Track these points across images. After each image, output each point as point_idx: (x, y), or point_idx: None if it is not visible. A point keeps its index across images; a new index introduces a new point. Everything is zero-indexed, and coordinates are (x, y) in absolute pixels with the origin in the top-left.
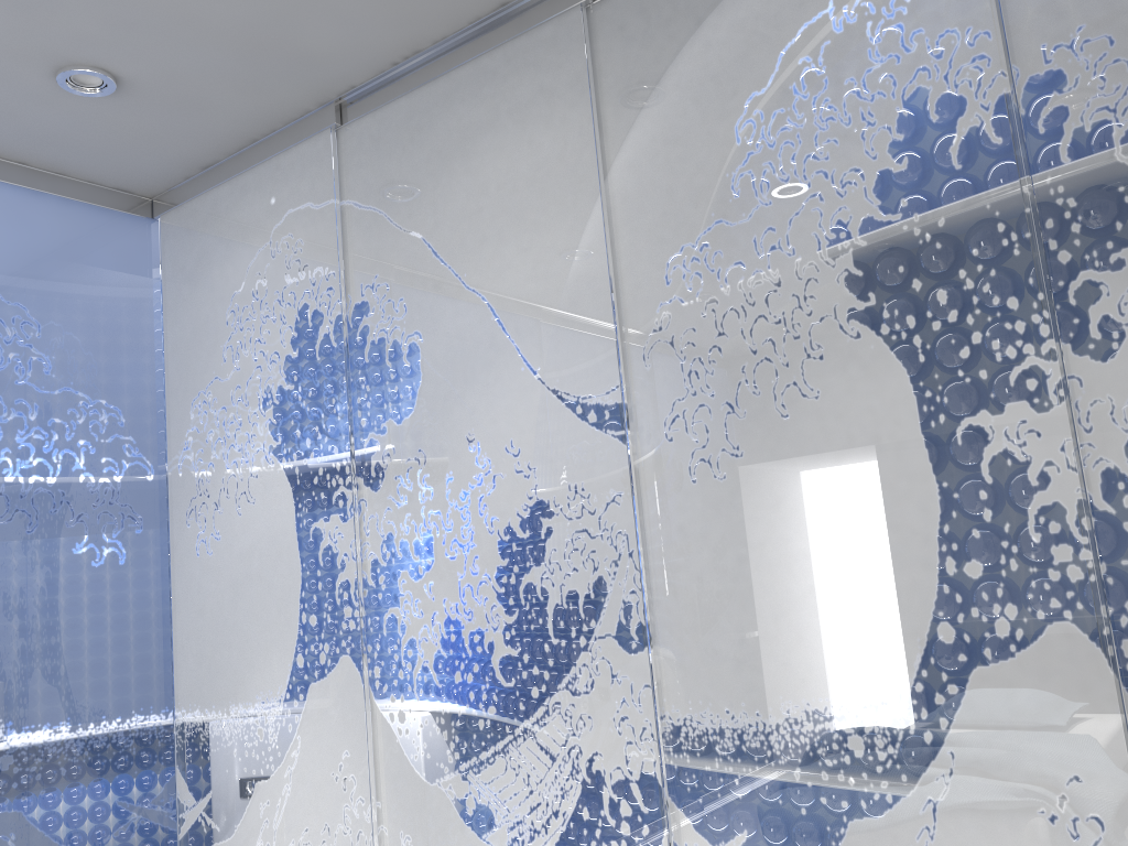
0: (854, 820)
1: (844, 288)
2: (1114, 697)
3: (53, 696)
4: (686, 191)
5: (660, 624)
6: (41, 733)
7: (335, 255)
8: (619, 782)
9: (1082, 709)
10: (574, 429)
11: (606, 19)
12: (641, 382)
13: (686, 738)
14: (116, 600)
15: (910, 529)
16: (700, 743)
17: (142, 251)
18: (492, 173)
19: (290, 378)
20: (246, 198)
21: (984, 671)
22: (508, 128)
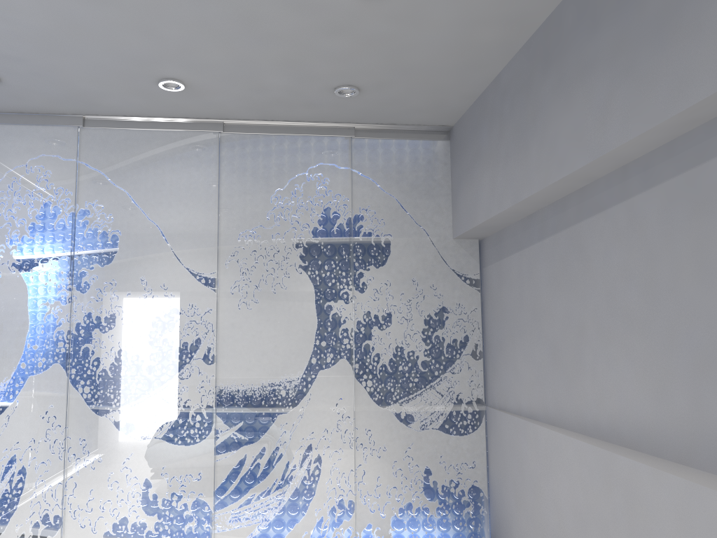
0: (279, 414)
1: (299, 258)
2: (352, 377)
3: None
4: (251, 212)
5: (220, 355)
6: None
7: (74, 185)
8: (197, 409)
9: (345, 381)
10: (195, 284)
11: (227, 140)
12: (224, 272)
13: (225, 393)
14: None
15: (308, 331)
16: (230, 394)
17: None
18: (169, 178)
19: (33, 233)
20: (9, 138)
21: (322, 371)
22: (179, 164)
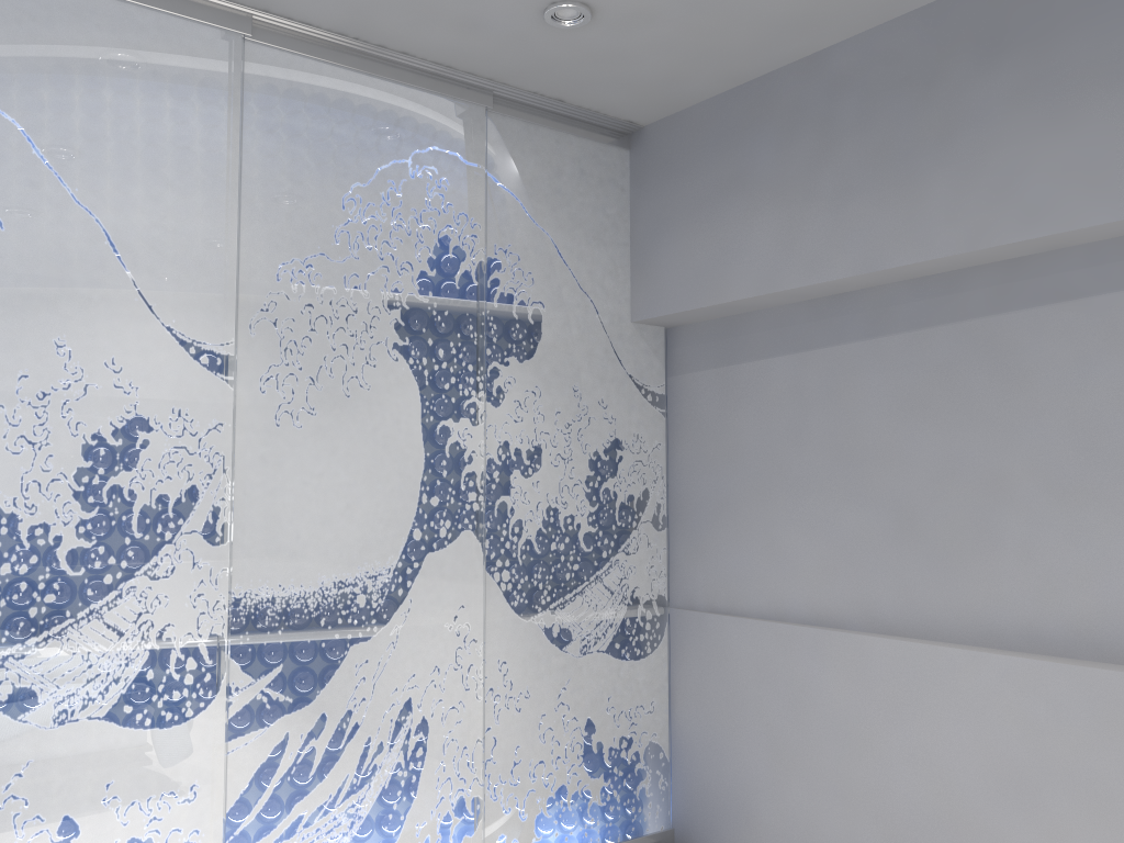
0: (355, 644)
1: (394, 329)
2: (483, 566)
3: None
4: (303, 222)
5: (236, 524)
6: None
7: None
8: (190, 644)
9: (470, 572)
10: (186, 364)
11: (257, 58)
12: (247, 344)
13: (246, 606)
14: None
15: (409, 476)
16: (257, 608)
17: None
18: (129, 115)
19: None
20: None
21: (433, 555)
22: (153, 86)
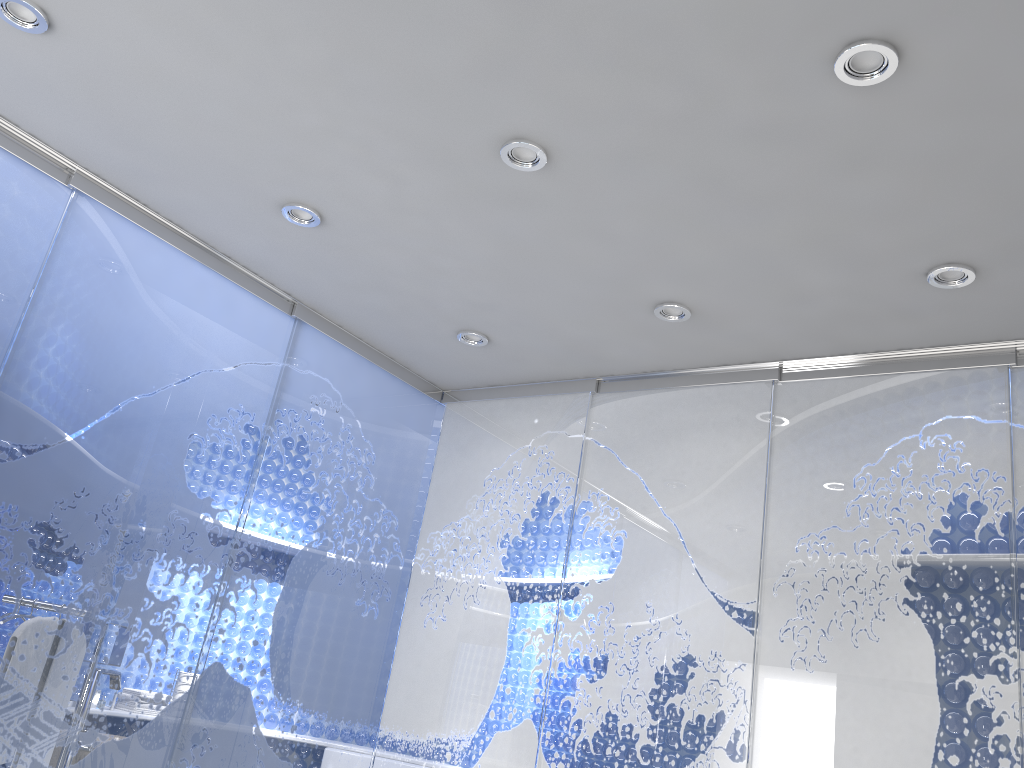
0: None
1: (903, 585)
2: None
3: (324, 694)
4: (818, 503)
5: (755, 748)
6: (313, 716)
7: (576, 468)
8: None
9: None
10: (721, 618)
11: (785, 392)
12: (769, 602)
13: None
14: (366, 642)
15: (920, 729)
16: None
17: (431, 422)
18: (696, 454)
19: (525, 533)
20: (517, 413)
21: None
22: (711, 432)
